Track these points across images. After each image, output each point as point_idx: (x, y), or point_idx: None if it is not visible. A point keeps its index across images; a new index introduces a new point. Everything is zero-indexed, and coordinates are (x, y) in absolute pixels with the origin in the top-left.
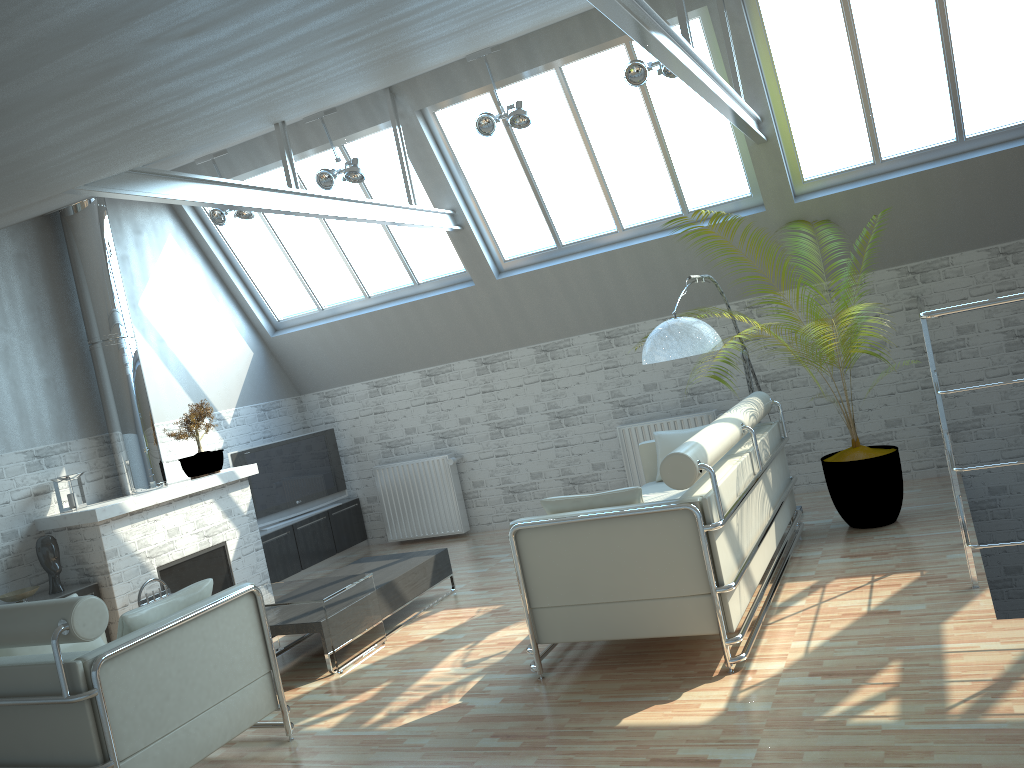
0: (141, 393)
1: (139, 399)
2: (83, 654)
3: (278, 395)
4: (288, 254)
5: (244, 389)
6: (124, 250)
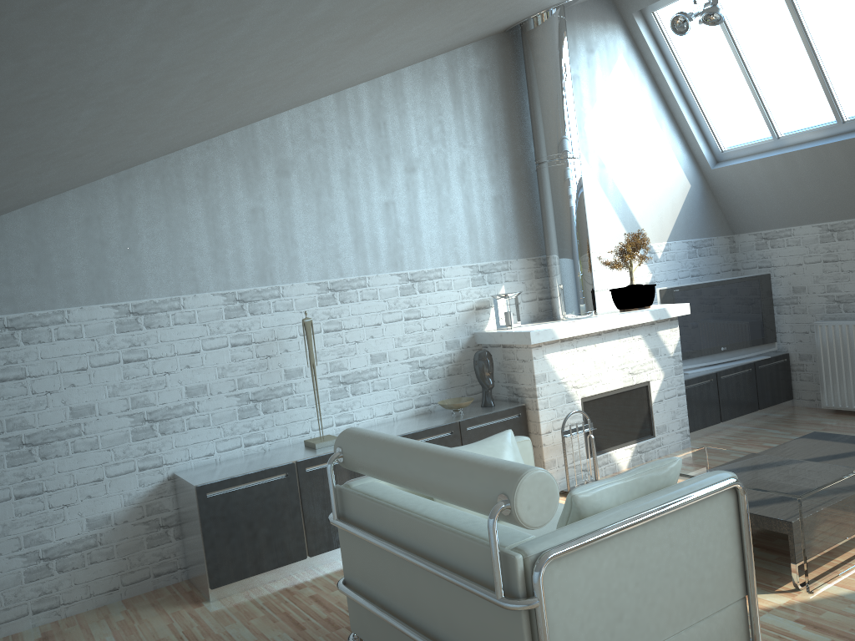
0: (581, 217)
1: (578, 223)
2: (522, 540)
3: (710, 232)
4: (747, 73)
5: (677, 223)
6: (575, 70)
